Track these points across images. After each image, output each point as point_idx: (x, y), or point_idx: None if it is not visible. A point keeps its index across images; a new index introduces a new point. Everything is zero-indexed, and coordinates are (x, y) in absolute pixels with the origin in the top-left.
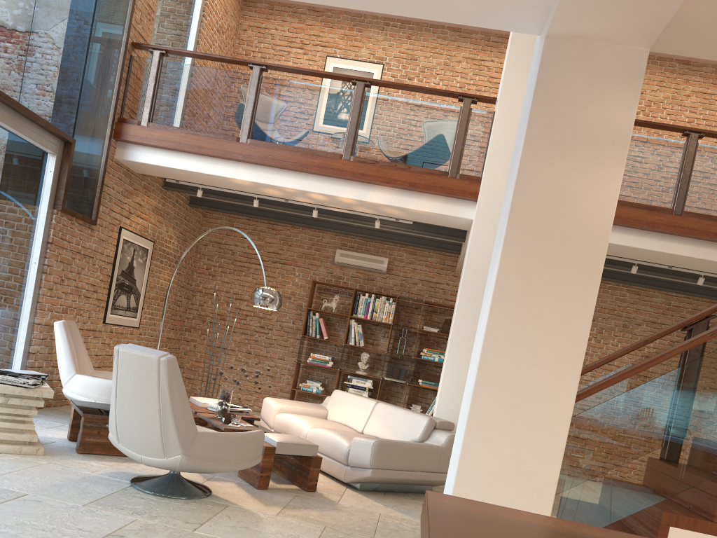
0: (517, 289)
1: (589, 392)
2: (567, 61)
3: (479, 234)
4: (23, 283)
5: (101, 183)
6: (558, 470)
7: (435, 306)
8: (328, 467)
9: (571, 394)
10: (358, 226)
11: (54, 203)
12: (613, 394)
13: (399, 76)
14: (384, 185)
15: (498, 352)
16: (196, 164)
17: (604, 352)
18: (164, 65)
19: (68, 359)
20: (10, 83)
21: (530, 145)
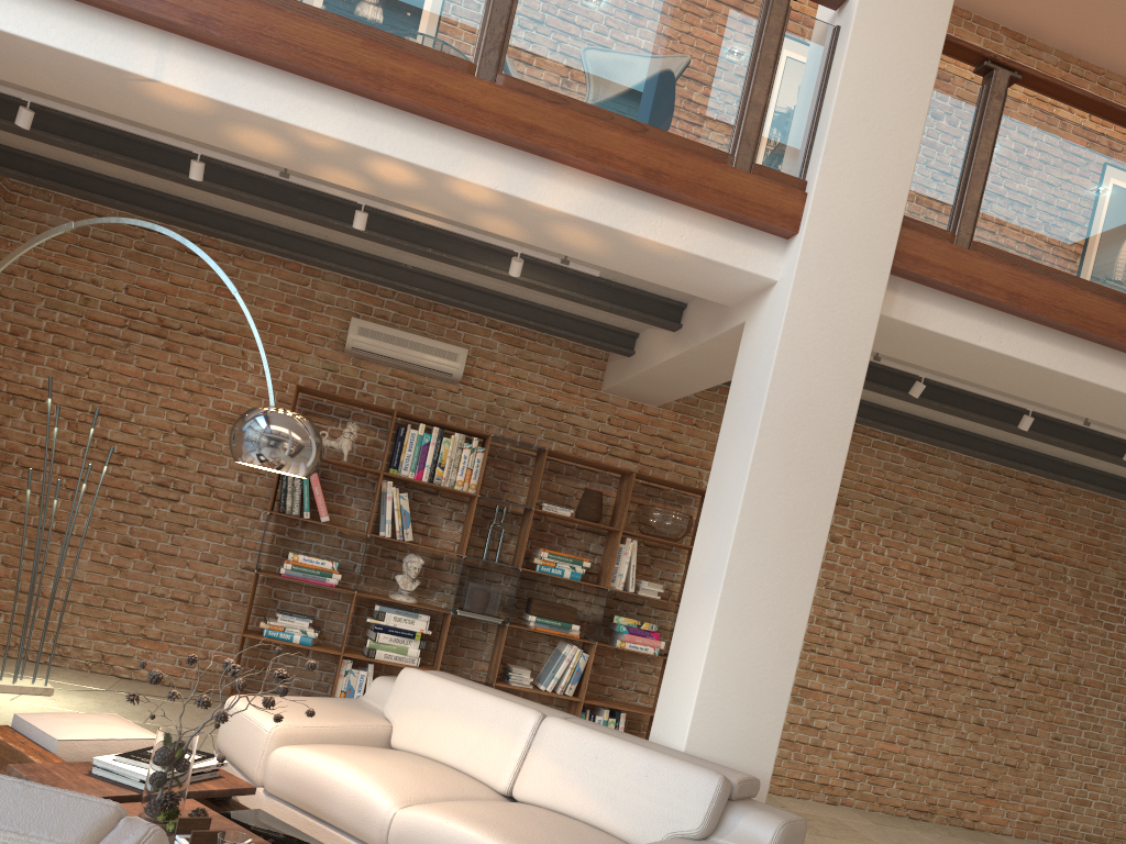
0: None
1: None
2: None
3: (803, 318)
4: None
5: None
6: None
7: (558, 460)
8: None
9: None
10: (417, 270)
11: None
12: None
13: None
14: (580, 165)
15: None
16: (30, 15)
17: (861, 565)
18: None
19: None
20: None
21: None
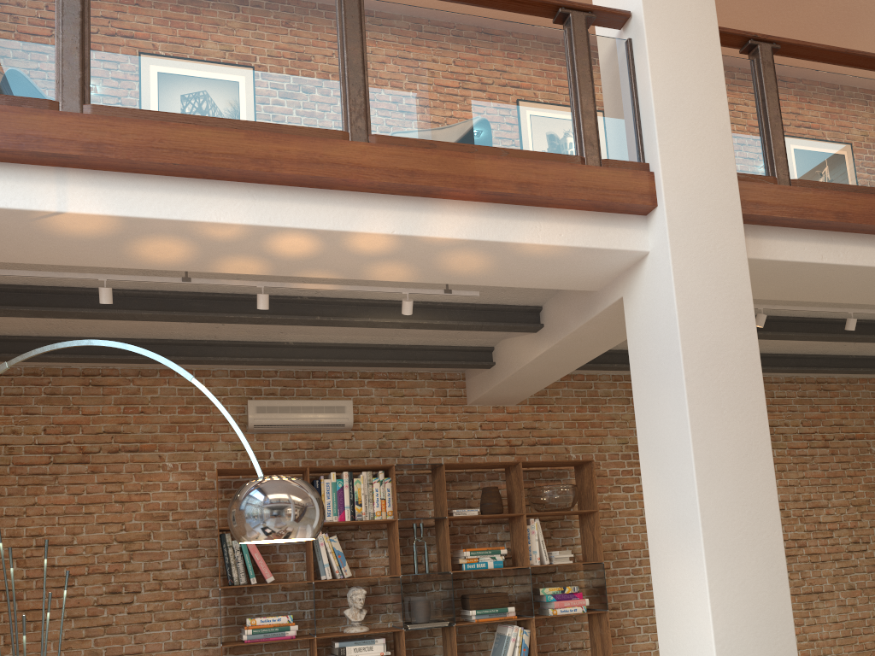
0: None
1: None
2: None
3: (688, 273)
4: None
5: None
6: None
7: (449, 471)
8: None
9: None
10: (298, 344)
11: None
12: None
13: None
14: (459, 195)
15: None
16: None
17: None
18: None
19: None
20: None
21: None
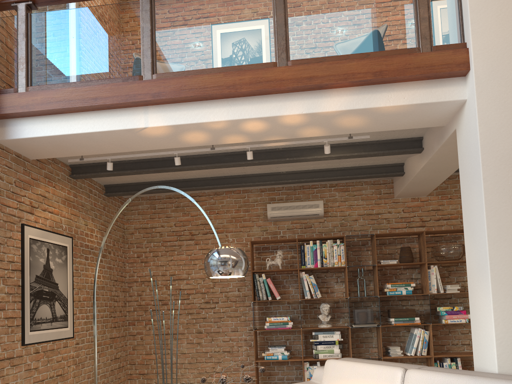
0: None
1: None
2: None
3: (488, 111)
4: None
5: None
6: None
7: (382, 238)
8: None
9: None
10: (288, 172)
11: None
12: None
13: None
14: (339, 85)
15: None
16: (95, 122)
17: None
18: (34, 18)
19: None
20: None
21: None
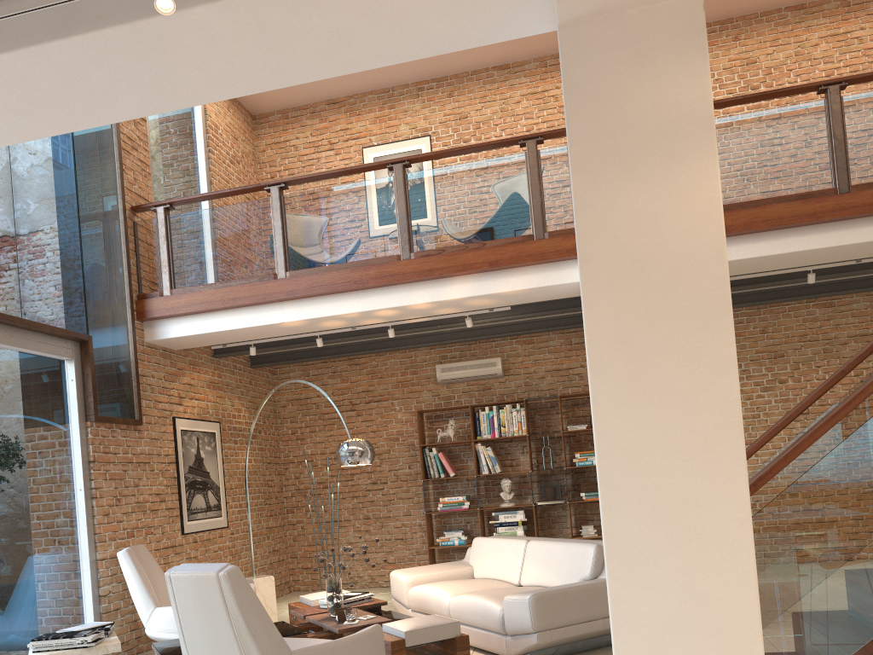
0: (621, 364)
1: (775, 469)
2: (596, 48)
3: None
4: (72, 517)
5: (135, 375)
6: (756, 596)
7: (574, 397)
8: (484, 642)
9: (741, 485)
10: (452, 331)
11: (85, 415)
12: (819, 454)
13: (452, 142)
14: (460, 274)
15: (621, 455)
16: (236, 319)
17: (810, 392)
18: (172, 220)
19: (143, 592)
20: (5, 295)
21: (580, 170)
